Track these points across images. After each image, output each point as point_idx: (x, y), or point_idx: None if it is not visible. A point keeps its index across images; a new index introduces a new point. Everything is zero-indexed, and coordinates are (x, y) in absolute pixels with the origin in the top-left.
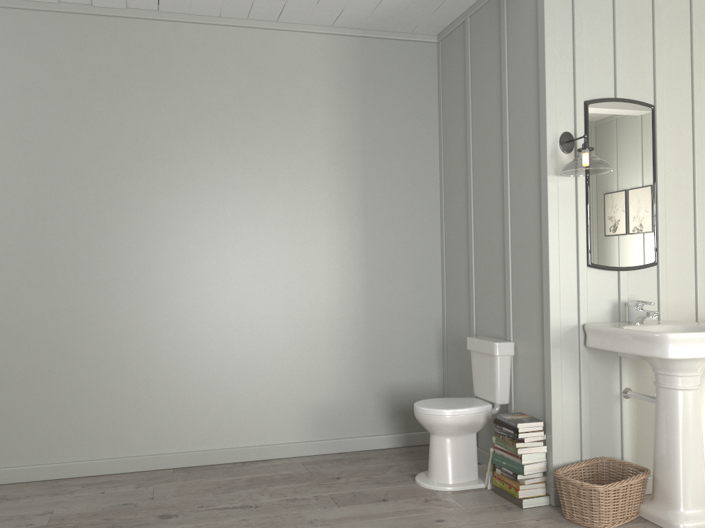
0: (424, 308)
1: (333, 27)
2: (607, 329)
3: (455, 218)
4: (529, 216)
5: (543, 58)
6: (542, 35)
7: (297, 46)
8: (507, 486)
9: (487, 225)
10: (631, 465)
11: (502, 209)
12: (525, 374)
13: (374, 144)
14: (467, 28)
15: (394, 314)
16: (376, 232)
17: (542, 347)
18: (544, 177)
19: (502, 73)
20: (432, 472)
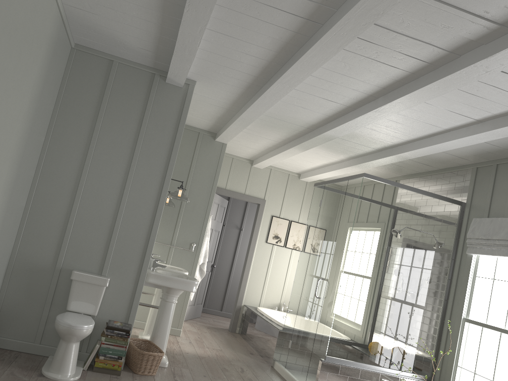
0: (11, 240)
1: (62, 4)
2: (167, 276)
3: (57, 180)
4: (143, 209)
5: (181, 135)
6: (183, 124)
7: (49, 5)
8: (110, 365)
9: (98, 199)
10: (140, 339)
11: (119, 196)
12: (114, 296)
13: (40, 107)
14: (115, 67)
15: (3, 245)
16: (19, 177)
17: (135, 283)
18: (164, 195)
19: (144, 120)
20: (65, 369)
